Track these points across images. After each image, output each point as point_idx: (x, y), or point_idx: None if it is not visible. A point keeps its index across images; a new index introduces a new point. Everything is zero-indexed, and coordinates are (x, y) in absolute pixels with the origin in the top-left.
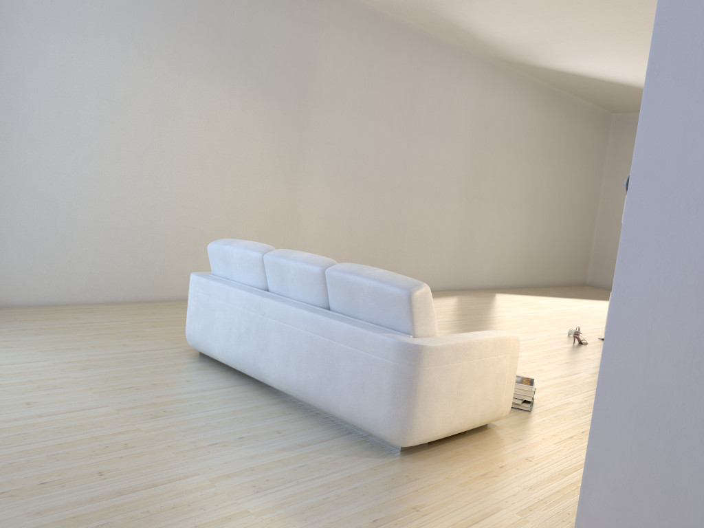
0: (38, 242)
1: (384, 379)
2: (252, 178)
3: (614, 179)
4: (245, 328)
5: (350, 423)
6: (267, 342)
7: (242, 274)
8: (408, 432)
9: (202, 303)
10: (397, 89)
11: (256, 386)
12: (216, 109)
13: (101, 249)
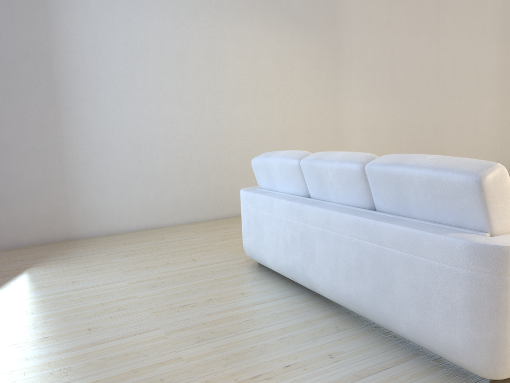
0: (130, 179)
1: (456, 292)
2: (297, 102)
3: None
4: (291, 238)
5: (417, 344)
6: (312, 250)
7: (283, 184)
8: (501, 362)
9: (251, 216)
10: (421, 1)
11: (309, 296)
12: (258, 47)
13: (180, 179)
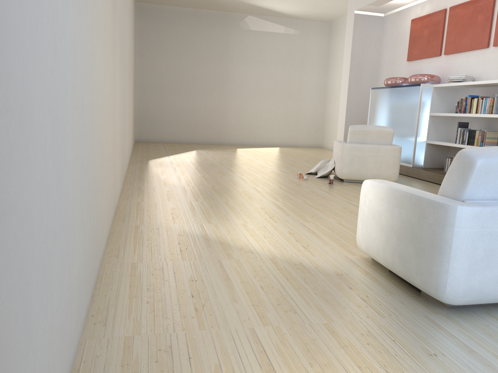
0: (52, 249)
1: None
2: (109, 55)
3: (145, 57)
4: None
5: None
6: None
7: None
8: None
9: None
10: None
11: None
12: None
13: (80, 218)
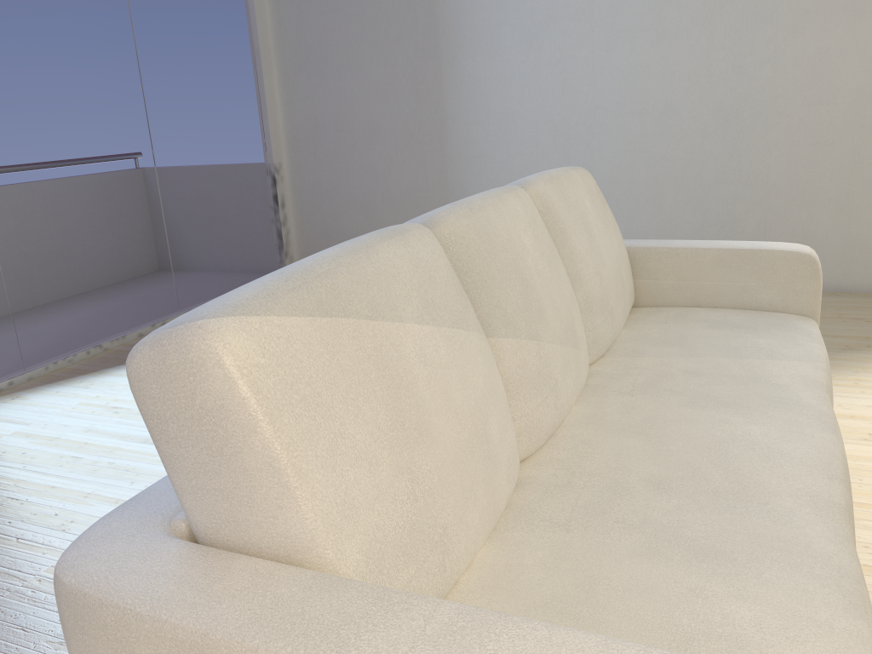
0: None
1: None
2: None
3: None
4: None
5: None
6: None
7: None
8: None
9: None
10: None
11: None
12: None
13: (641, 196)
